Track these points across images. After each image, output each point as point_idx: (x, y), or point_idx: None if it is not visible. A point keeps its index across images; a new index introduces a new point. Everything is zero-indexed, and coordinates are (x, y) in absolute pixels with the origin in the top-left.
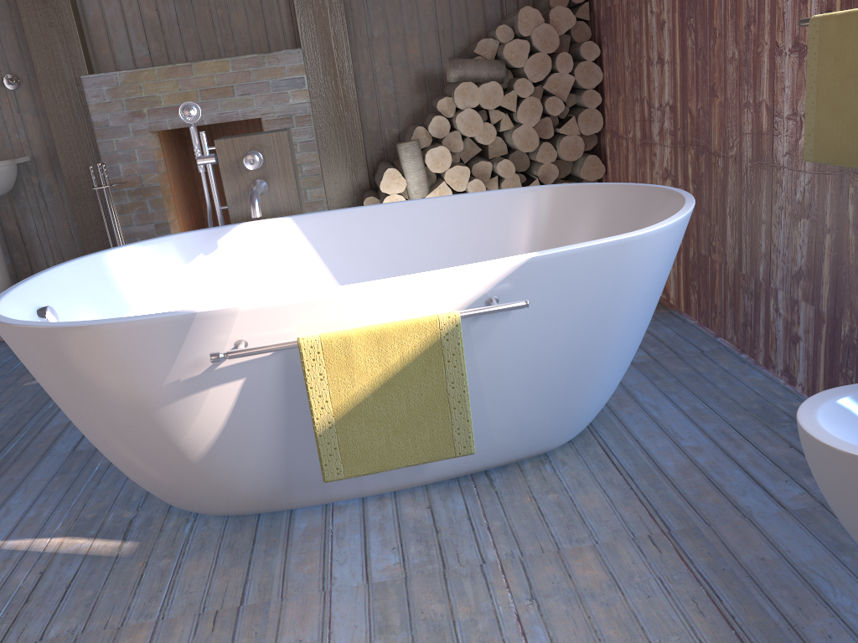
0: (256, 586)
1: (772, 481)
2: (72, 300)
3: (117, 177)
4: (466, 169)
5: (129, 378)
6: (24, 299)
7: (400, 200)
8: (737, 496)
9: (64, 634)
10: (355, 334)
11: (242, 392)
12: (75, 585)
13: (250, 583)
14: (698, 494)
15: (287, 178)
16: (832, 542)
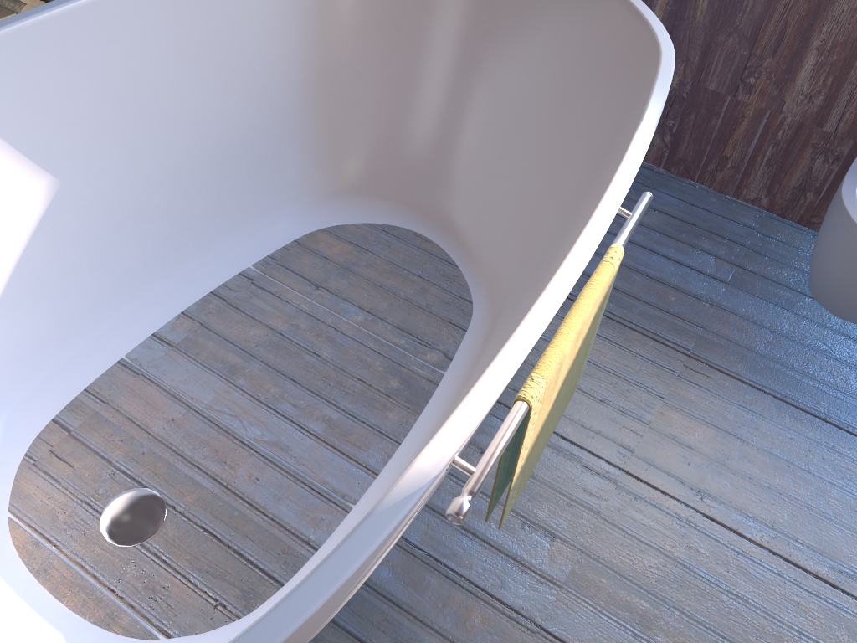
0: None
1: (685, 257)
2: None
3: None
4: None
5: None
6: None
7: None
8: (685, 285)
9: None
10: (568, 346)
11: (417, 512)
12: None
13: None
14: (660, 297)
15: None
16: (780, 301)
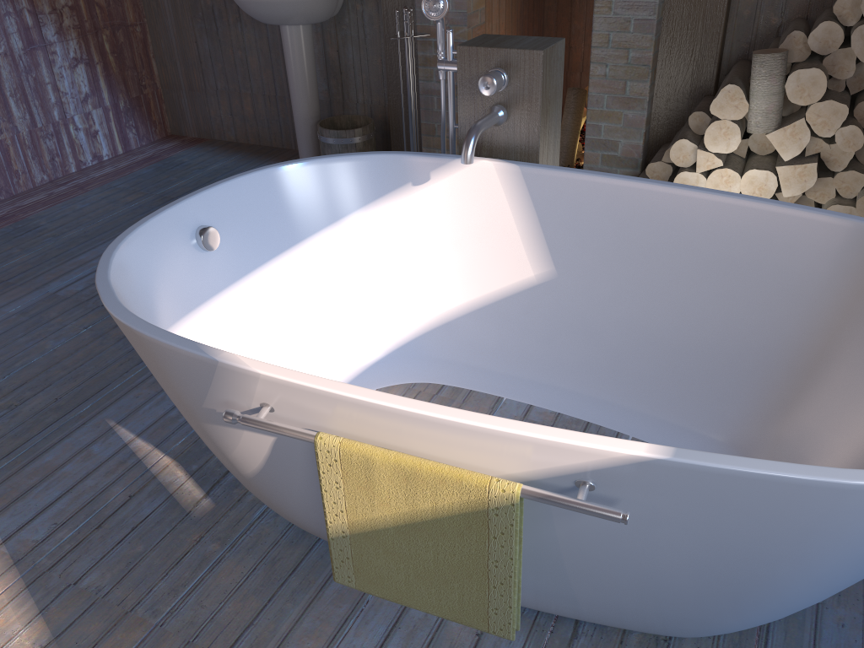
0: (252, 638)
1: None
2: (250, 216)
3: (426, 24)
4: (843, 108)
5: (174, 385)
6: (184, 217)
7: (733, 130)
8: None
9: (92, 589)
10: (380, 460)
11: (275, 447)
12: (139, 530)
13: (251, 631)
14: None
15: (532, 112)
16: None
